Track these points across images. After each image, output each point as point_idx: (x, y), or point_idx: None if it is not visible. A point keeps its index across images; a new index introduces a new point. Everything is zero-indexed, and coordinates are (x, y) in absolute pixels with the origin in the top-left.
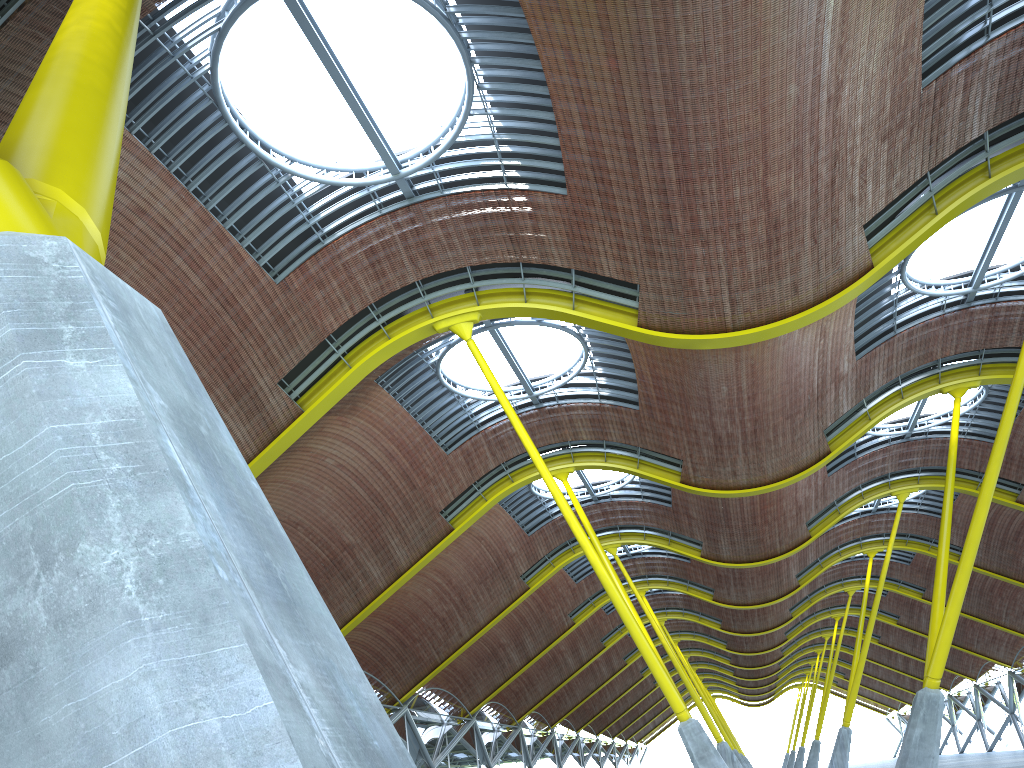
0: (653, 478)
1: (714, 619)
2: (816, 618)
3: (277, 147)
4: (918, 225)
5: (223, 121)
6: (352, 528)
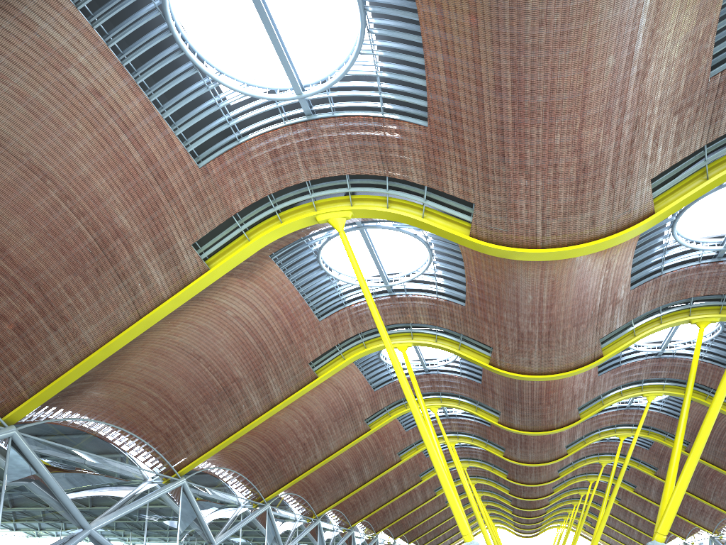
0: (469, 358)
1: (503, 470)
2: (576, 480)
3: (210, 60)
4: (692, 186)
5: (168, 31)
6: (241, 366)
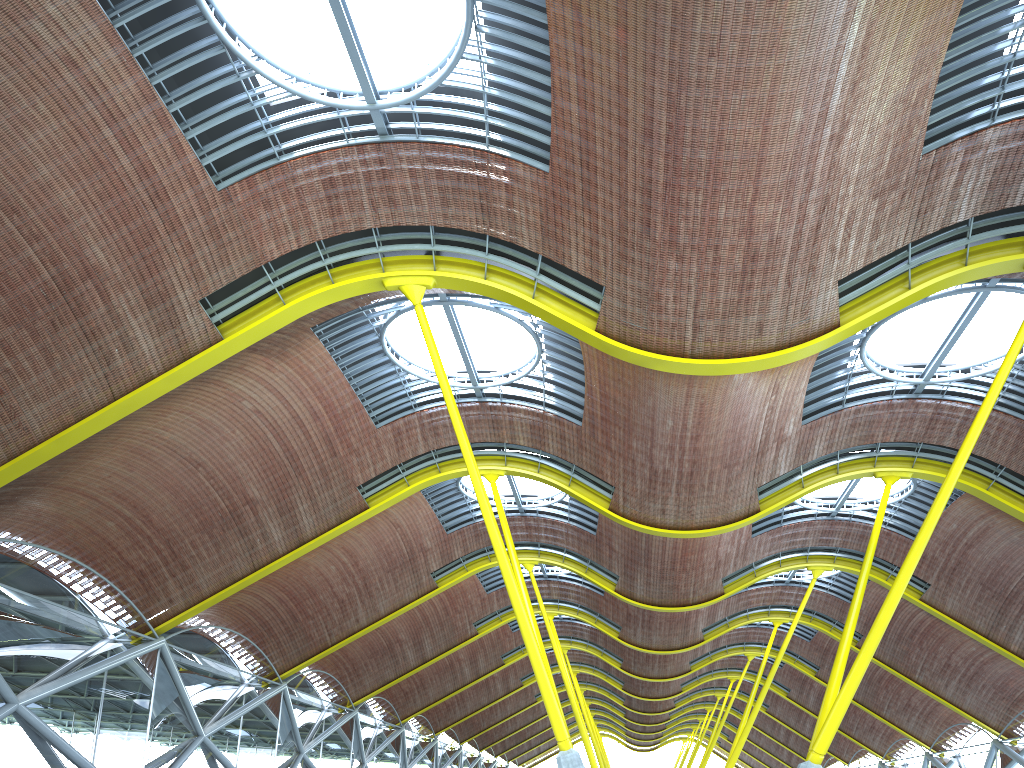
0: (582, 499)
1: (616, 657)
2: (713, 676)
3: (245, 37)
4: (890, 295)
5: None
6: (259, 483)
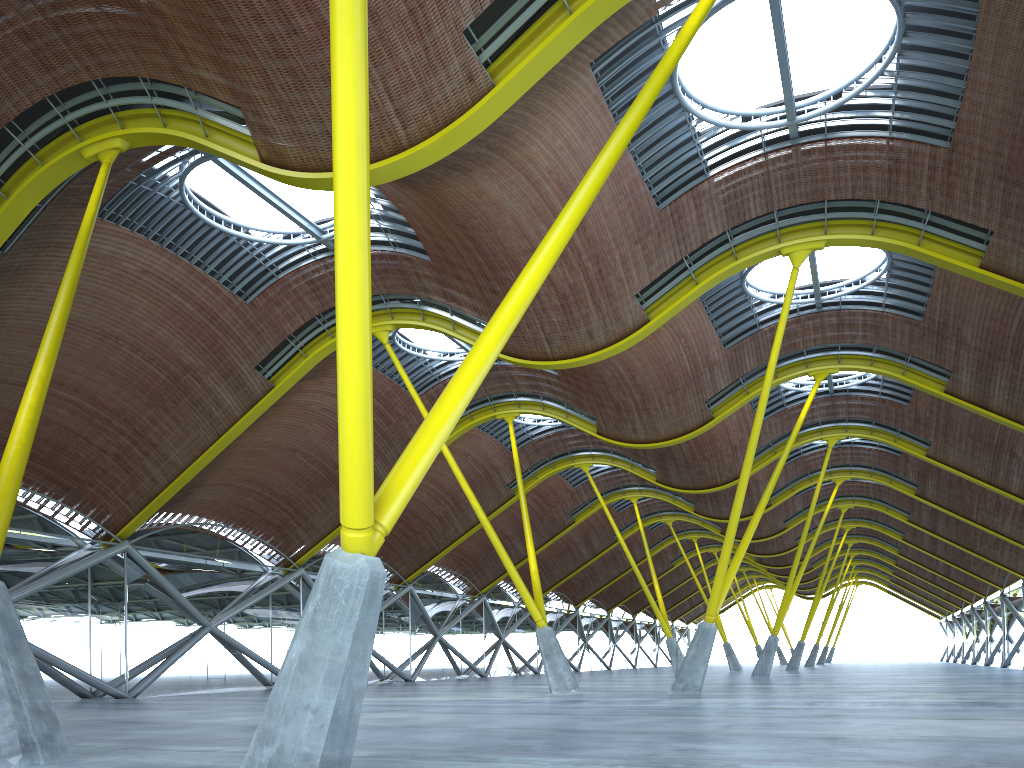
0: (577, 427)
1: (717, 524)
2: (827, 528)
3: (236, 222)
4: (684, 292)
5: (195, 215)
6: None
